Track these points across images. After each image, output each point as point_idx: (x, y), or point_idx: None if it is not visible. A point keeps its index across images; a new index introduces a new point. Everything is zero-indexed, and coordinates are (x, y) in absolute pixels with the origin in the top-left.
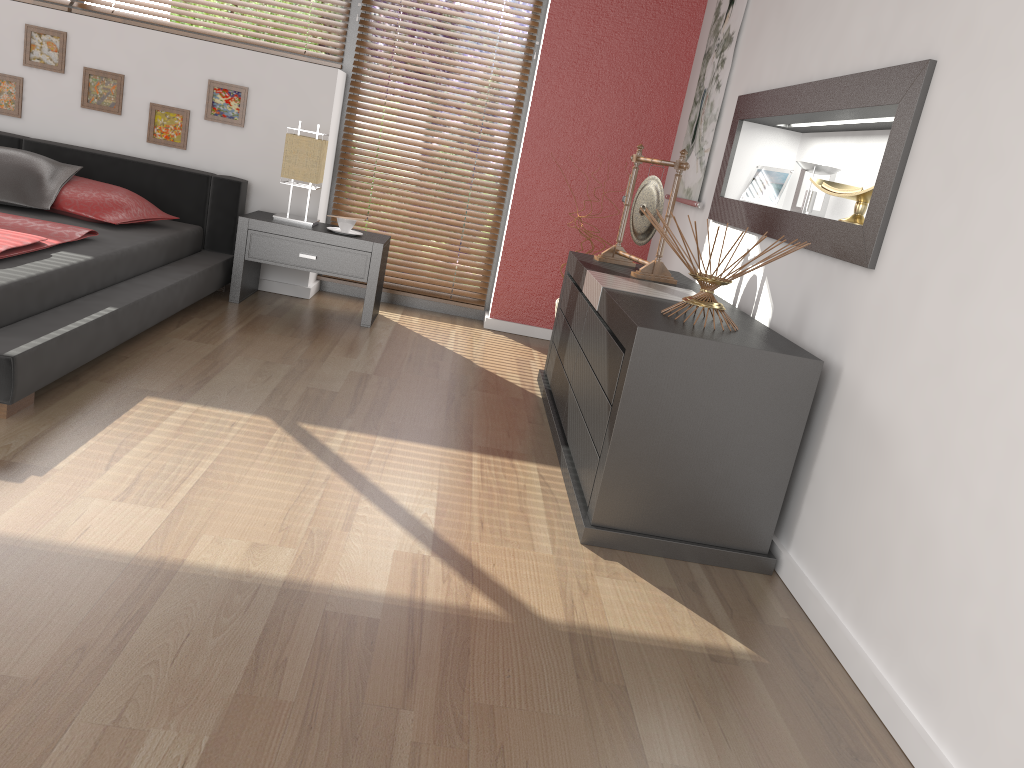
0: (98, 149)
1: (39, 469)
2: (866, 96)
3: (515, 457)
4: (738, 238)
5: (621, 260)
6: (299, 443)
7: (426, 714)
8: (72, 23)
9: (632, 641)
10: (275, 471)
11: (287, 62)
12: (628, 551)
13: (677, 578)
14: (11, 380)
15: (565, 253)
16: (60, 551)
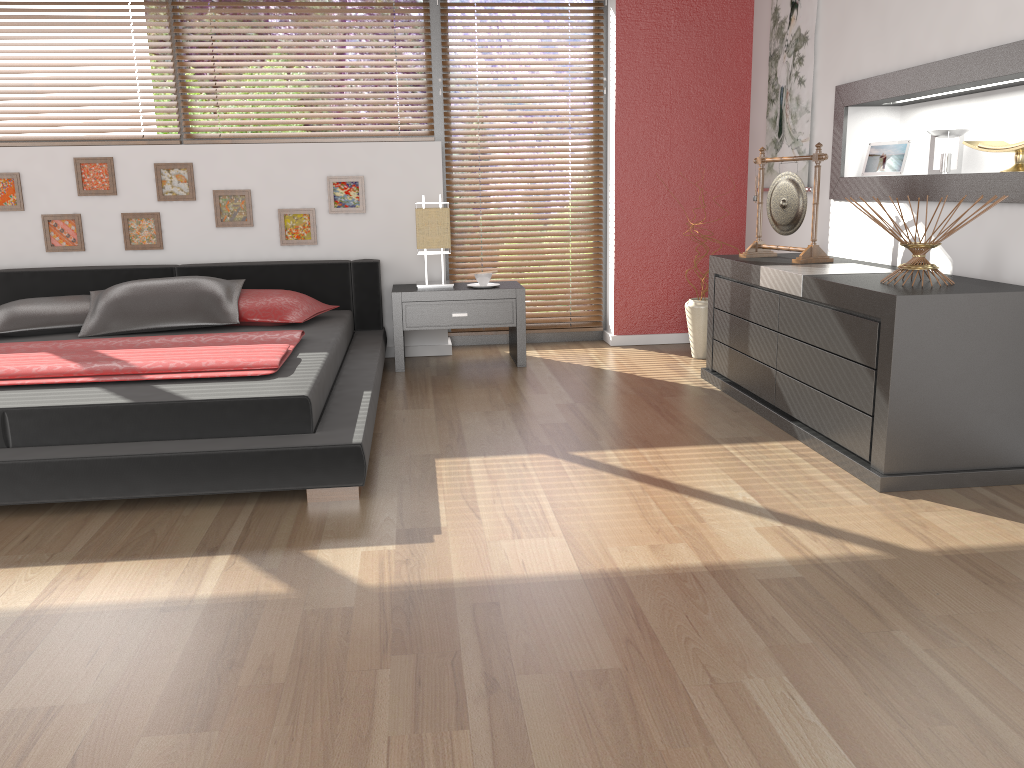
0: (237, 261)
1: (432, 529)
2: (1021, 63)
3: (756, 440)
4: (958, 204)
5: (764, 253)
6: (589, 467)
7: (911, 630)
8: (195, 153)
9: (995, 551)
10: (598, 491)
11: (394, 145)
12: (920, 489)
13: (976, 500)
14: (363, 464)
15: (671, 261)
16: (525, 581)
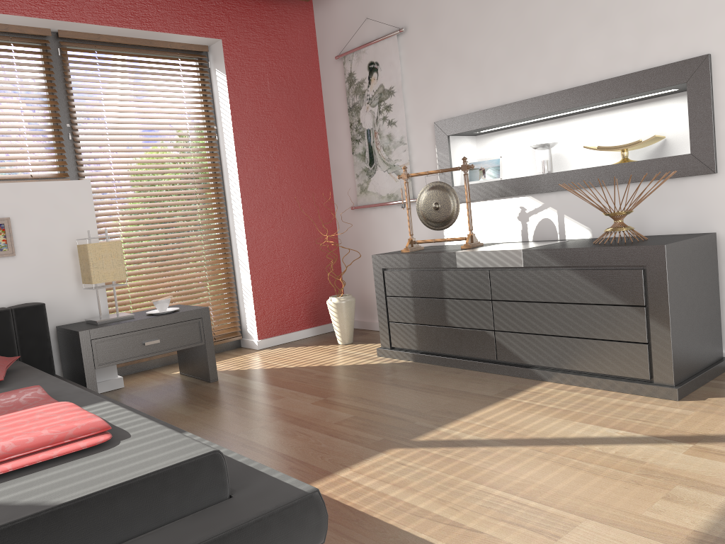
0: None
1: None
2: (639, 86)
3: (521, 389)
4: (664, 176)
5: (416, 247)
6: (458, 447)
7: None
8: None
9: None
10: (515, 465)
11: (41, 185)
12: (692, 392)
13: None
14: (325, 514)
15: (292, 271)
16: None
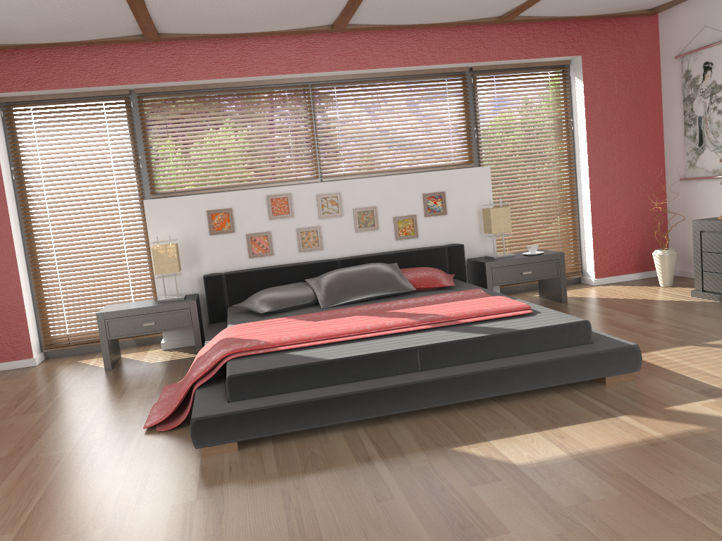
0: (369, 253)
1: (715, 389)
2: None
3: None
4: None
5: None
6: None
7: None
8: (342, 186)
9: None
10: None
11: (462, 170)
12: None
13: None
14: (640, 357)
15: (625, 228)
16: None
